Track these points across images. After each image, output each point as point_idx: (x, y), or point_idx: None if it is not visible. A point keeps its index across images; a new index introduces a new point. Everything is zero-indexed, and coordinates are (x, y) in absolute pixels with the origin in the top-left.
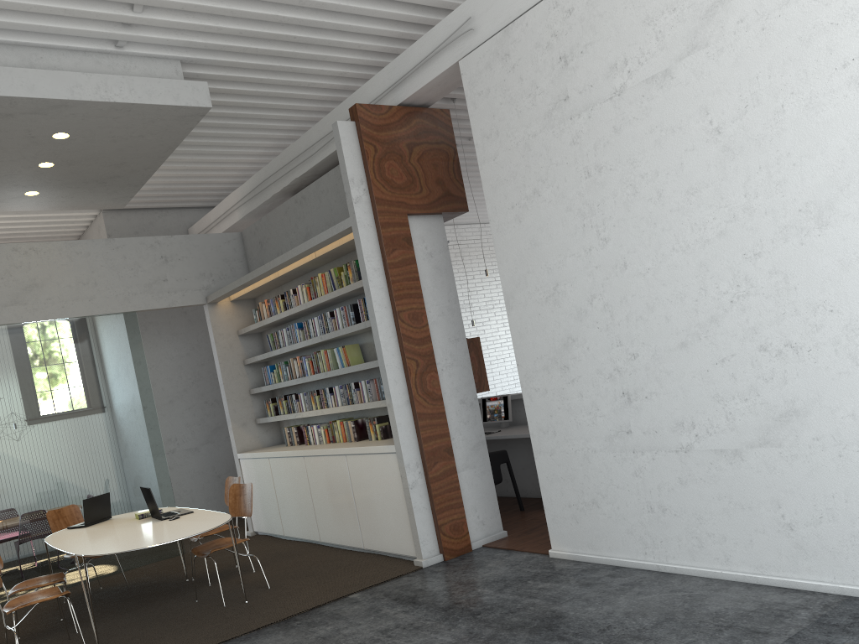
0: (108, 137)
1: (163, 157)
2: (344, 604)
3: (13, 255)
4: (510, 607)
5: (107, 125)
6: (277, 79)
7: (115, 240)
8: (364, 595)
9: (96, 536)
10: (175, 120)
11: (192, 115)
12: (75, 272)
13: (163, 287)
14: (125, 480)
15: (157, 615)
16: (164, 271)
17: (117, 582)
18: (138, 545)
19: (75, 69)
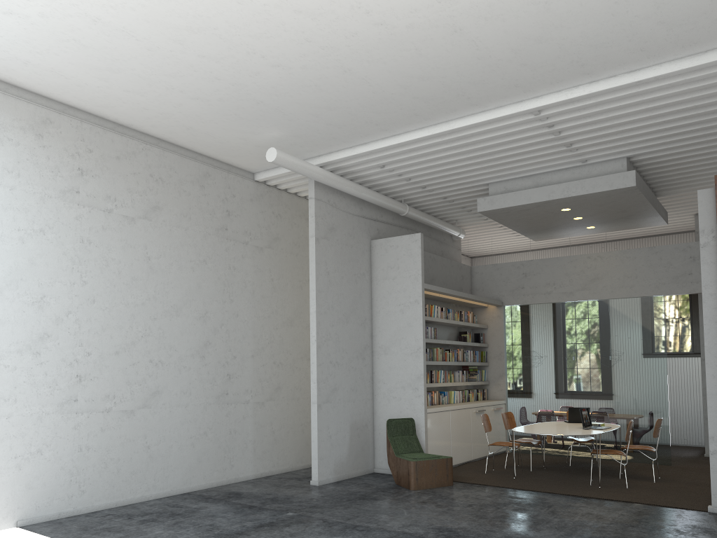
0: (593, 205)
1: (647, 204)
2: (621, 503)
3: (587, 260)
4: (652, 531)
5: (583, 202)
6: (716, 144)
7: (655, 247)
8: (639, 505)
9: (548, 426)
10: (621, 193)
11: (628, 190)
12: (623, 270)
13: (687, 278)
14: (634, 405)
15: (565, 478)
16: (690, 267)
17: (605, 464)
18: (528, 431)
19: (559, 179)
